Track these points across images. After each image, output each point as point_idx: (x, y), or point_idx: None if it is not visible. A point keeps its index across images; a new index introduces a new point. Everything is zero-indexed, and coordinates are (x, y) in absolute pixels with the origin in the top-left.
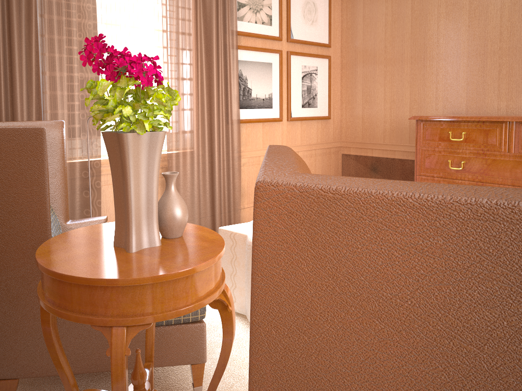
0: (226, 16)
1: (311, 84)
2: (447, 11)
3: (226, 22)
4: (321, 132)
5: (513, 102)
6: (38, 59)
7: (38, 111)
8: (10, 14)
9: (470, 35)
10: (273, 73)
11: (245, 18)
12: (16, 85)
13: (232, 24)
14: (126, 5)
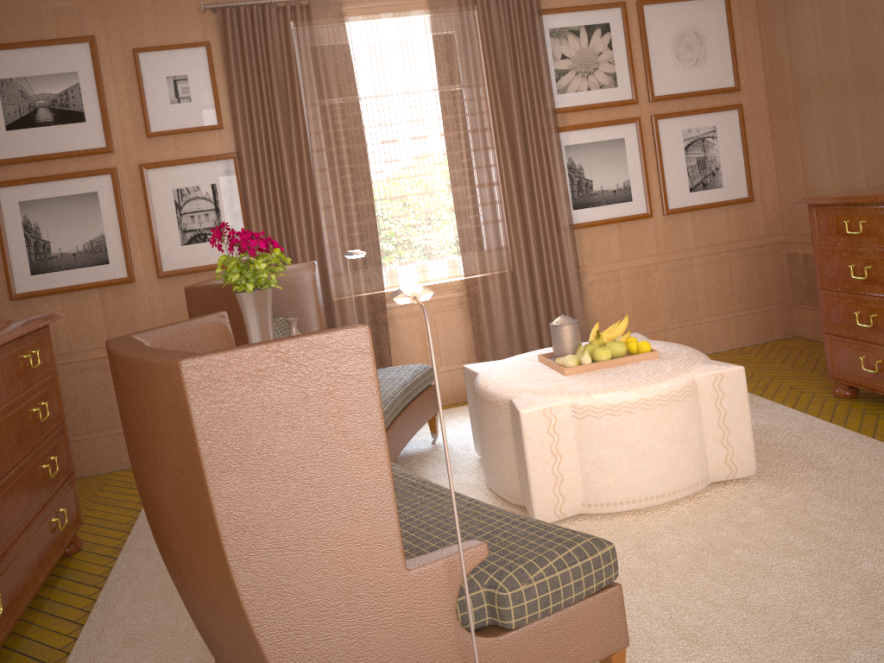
0: (532, 96)
1: (704, 154)
2: None
3: (533, 104)
4: (737, 223)
5: None
6: (314, 196)
7: (321, 247)
8: (281, 159)
9: None
10: (627, 151)
11: (569, 88)
12: (293, 226)
13: (545, 102)
14: (403, 115)
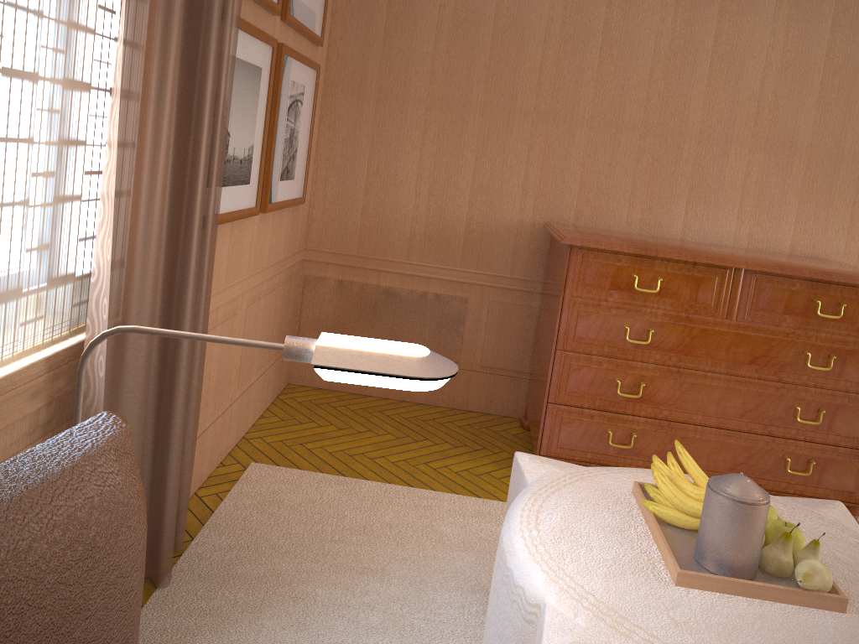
0: None
1: (295, 125)
2: (563, 35)
3: None
4: (290, 232)
5: (651, 214)
6: None
7: None
8: None
9: (597, 89)
10: (261, 94)
11: None
12: None
13: None
14: None
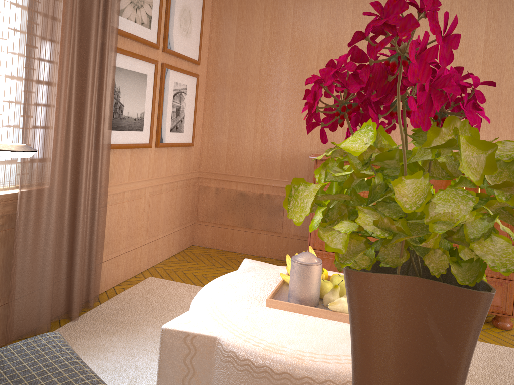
0: (108, 5)
1: (180, 104)
2: (328, 48)
3: (108, 13)
4: (184, 161)
5: None
6: None
7: None
8: None
9: None
10: (147, 87)
11: (125, 12)
12: None
13: (114, 17)
14: None
